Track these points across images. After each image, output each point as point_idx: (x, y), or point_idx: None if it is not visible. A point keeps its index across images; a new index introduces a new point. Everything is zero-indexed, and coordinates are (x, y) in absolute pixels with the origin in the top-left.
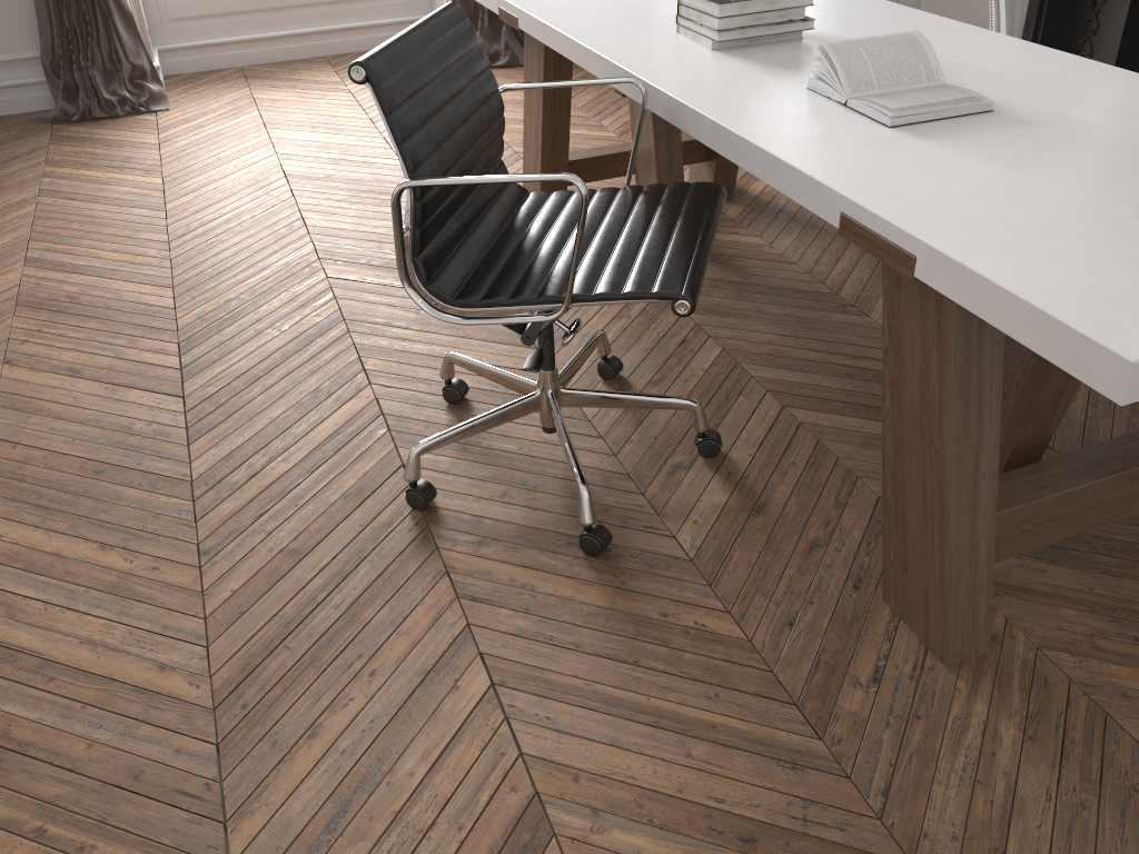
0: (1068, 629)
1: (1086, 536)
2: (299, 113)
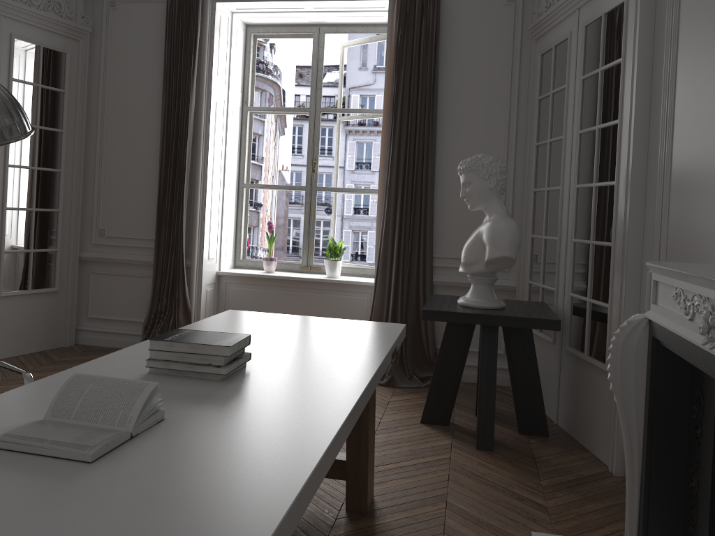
0: None
1: None
2: None
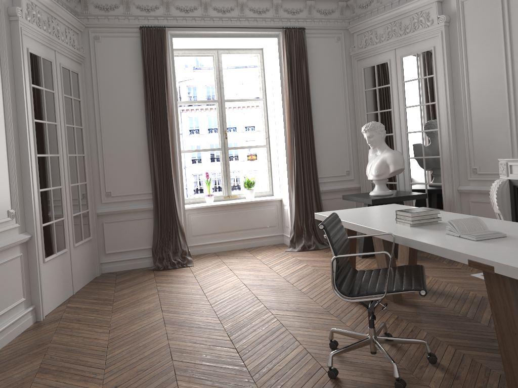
0: None
1: None
2: (242, 266)
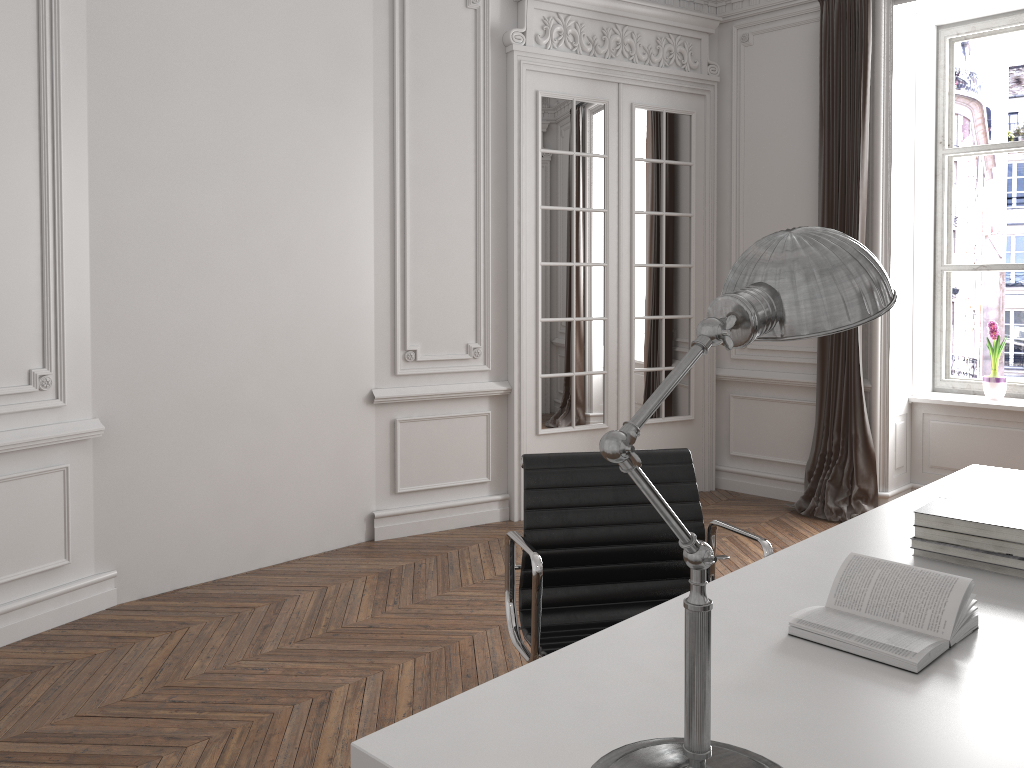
0: None
1: None
2: None
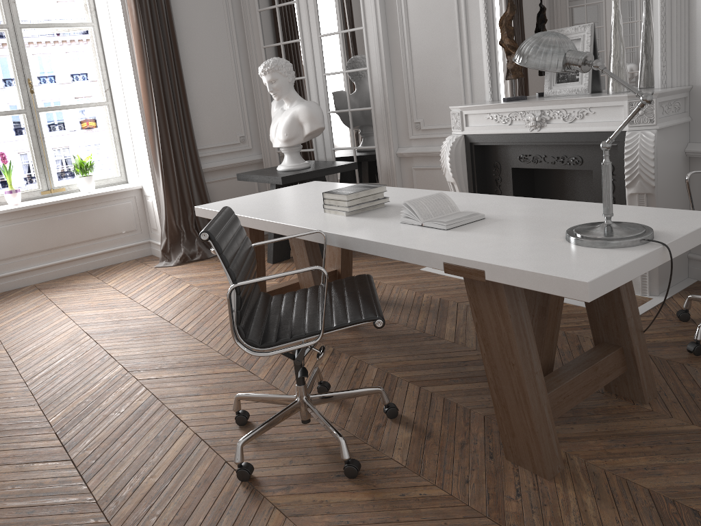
0: (594, 449)
1: (584, 409)
2: (83, 302)
